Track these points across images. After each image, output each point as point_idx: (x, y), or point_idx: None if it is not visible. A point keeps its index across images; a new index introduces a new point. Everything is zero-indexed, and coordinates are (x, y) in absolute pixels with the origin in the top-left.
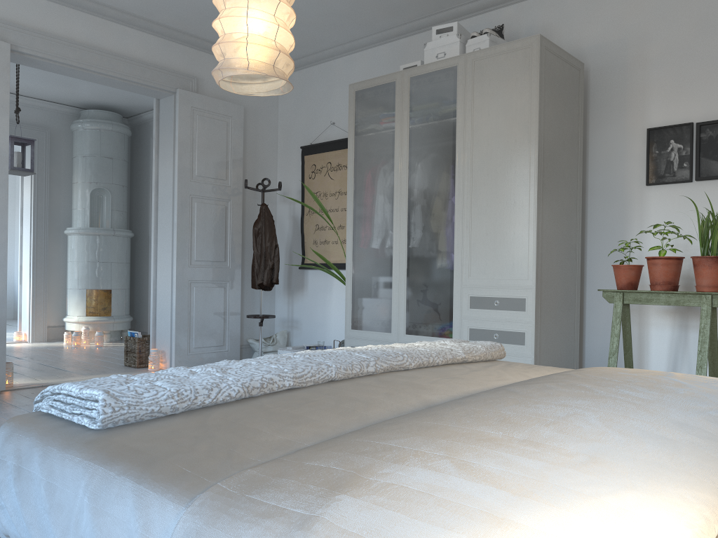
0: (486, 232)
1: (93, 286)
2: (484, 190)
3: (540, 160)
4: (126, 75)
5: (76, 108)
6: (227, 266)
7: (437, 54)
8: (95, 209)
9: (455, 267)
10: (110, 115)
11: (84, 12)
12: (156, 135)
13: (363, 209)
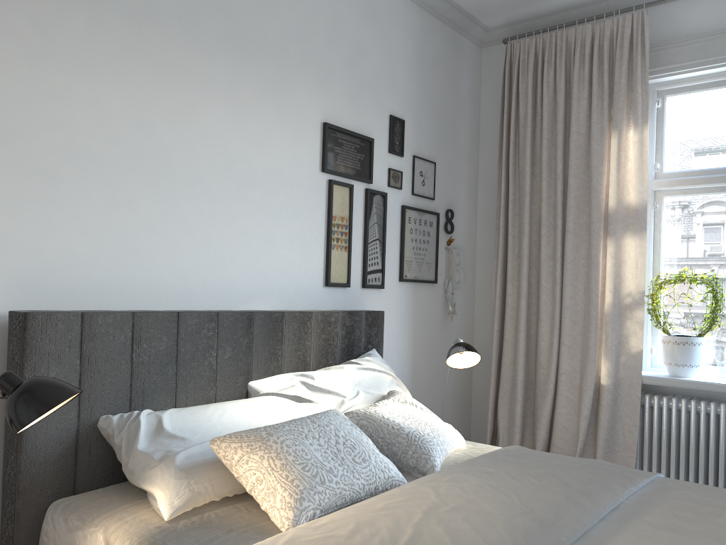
0: None
1: None
2: None
3: None
4: None
5: None
6: None
7: None
8: None
9: None
10: None
11: None
12: None
13: None
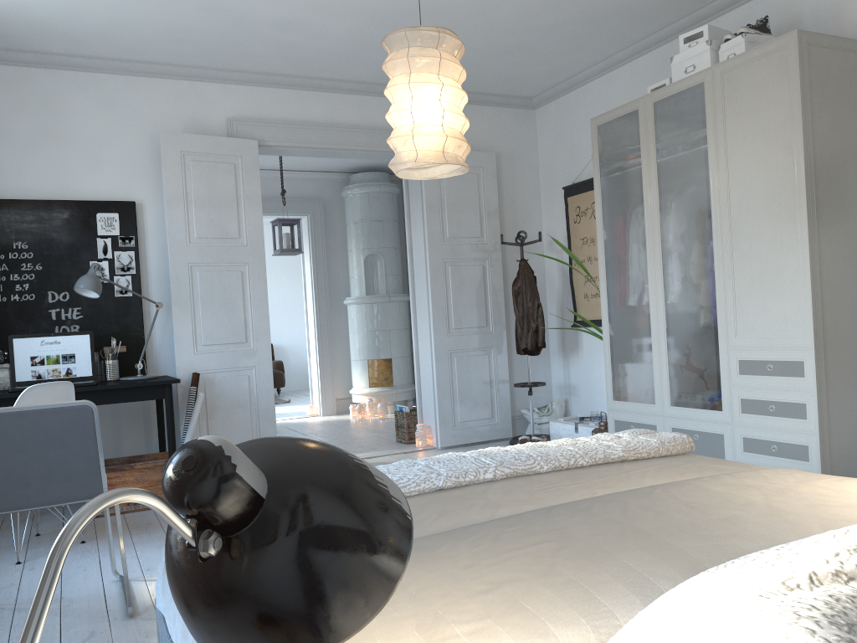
0: (752, 281)
1: (373, 356)
2: (745, 230)
3: (810, 187)
4: (367, 145)
5: (345, 173)
6: (490, 331)
7: (685, 68)
8: (369, 276)
9: (719, 325)
10: (377, 176)
11: (322, 92)
12: (406, 199)
13: None
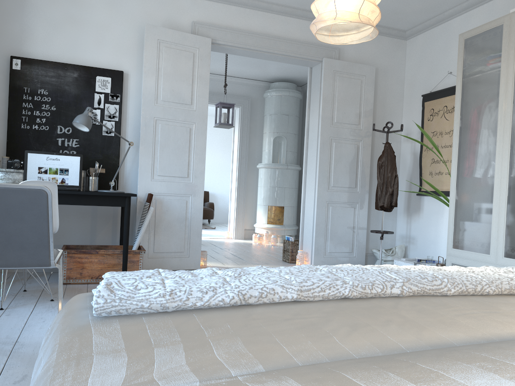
0: None
1: (272, 203)
2: None
3: None
4: (286, 51)
5: (267, 82)
6: (357, 191)
7: None
8: (275, 151)
9: None
10: (288, 85)
11: (259, 11)
12: (308, 94)
13: (481, 146)
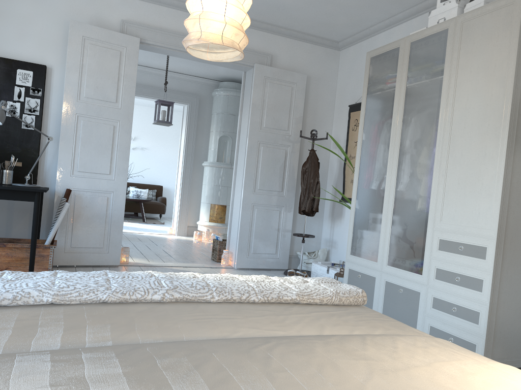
0: (459, 181)
1: (215, 202)
2: (460, 142)
3: (514, 114)
4: None
5: (217, 81)
6: (283, 195)
7: (438, 20)
8: (221, 150)
9: (430, 211)
10: (236, 85)
11: None
12: (241, 98)
13: None
